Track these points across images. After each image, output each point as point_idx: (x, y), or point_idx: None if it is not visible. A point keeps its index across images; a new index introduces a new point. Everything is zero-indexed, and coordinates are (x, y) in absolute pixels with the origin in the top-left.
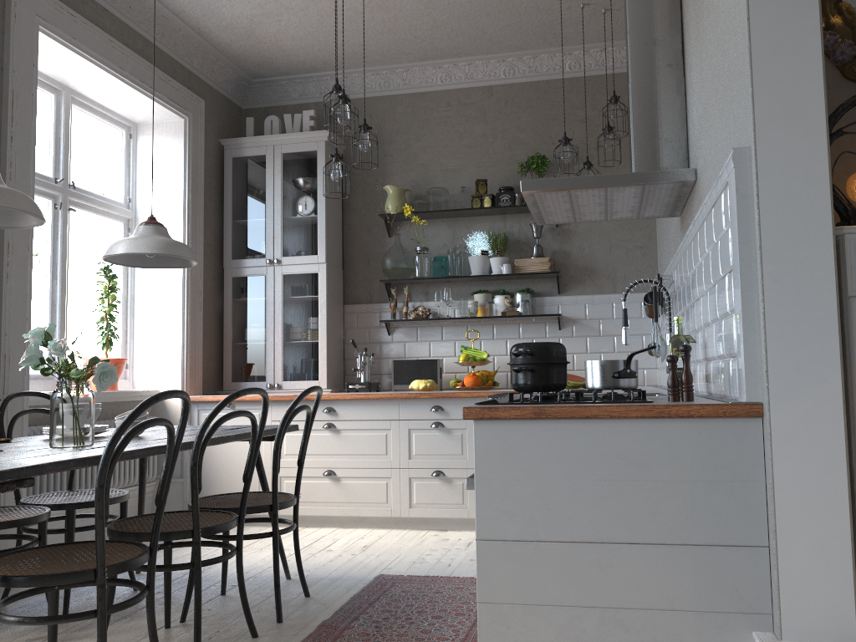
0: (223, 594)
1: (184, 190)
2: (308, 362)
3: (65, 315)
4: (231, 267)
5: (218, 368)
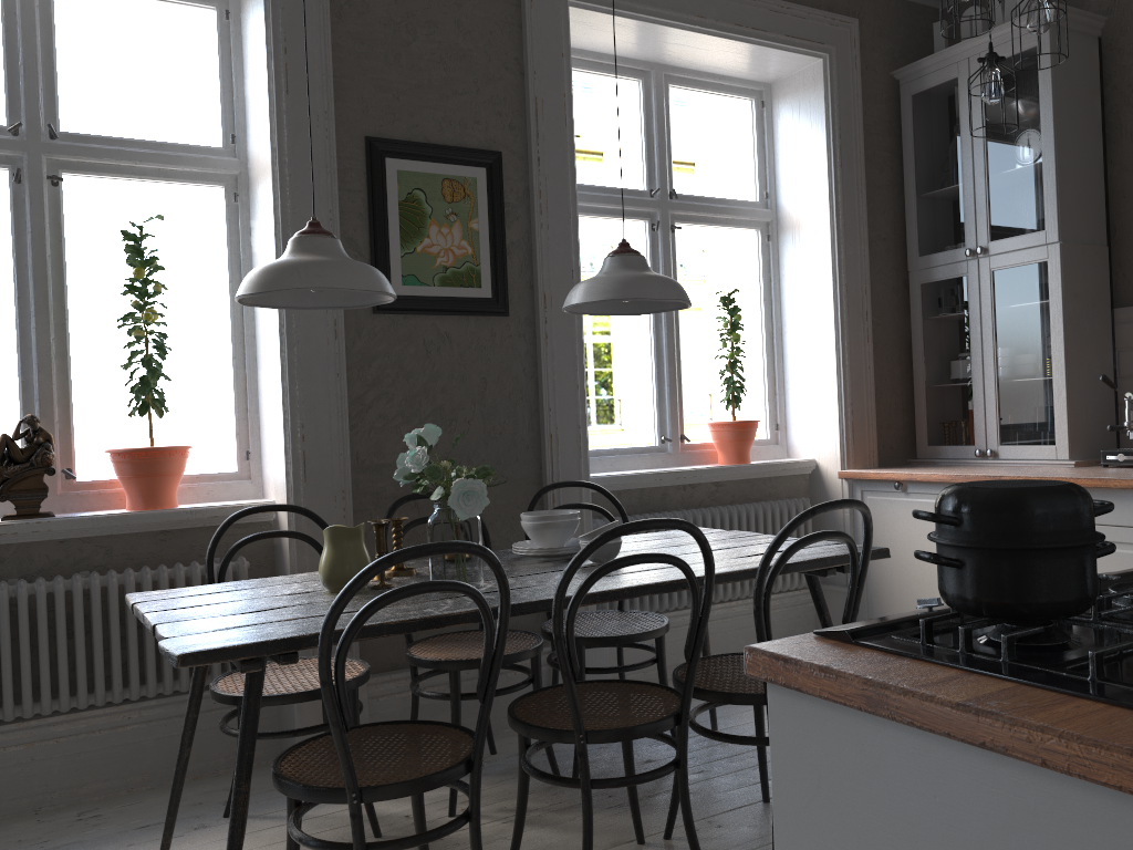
0: (765, 802)
1: (828, 166)
2: (1036, 414)
3: (675, 368)
4: (917, 268)
5: (911, 423)
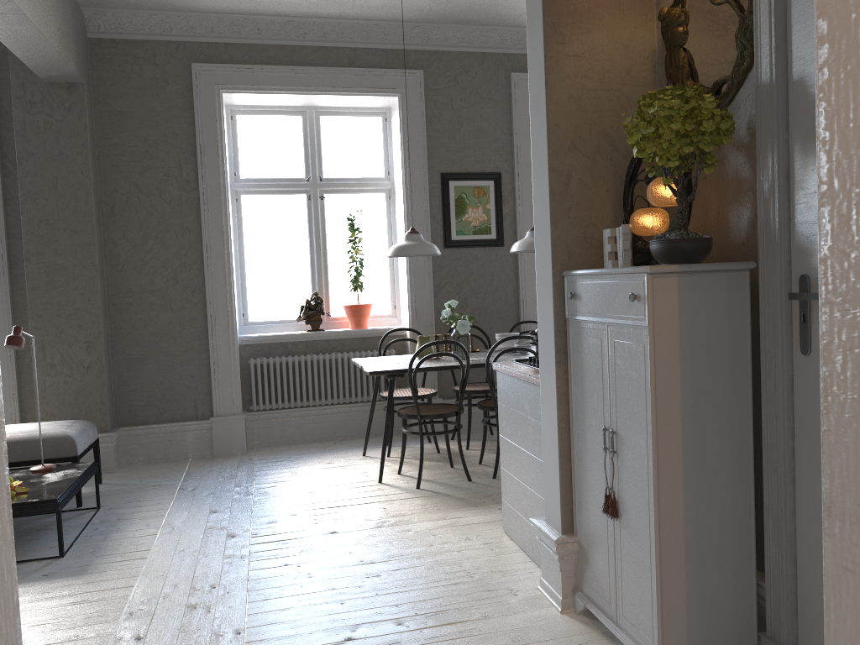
0: None
1: None
2: None
3: None
4: None
5: None
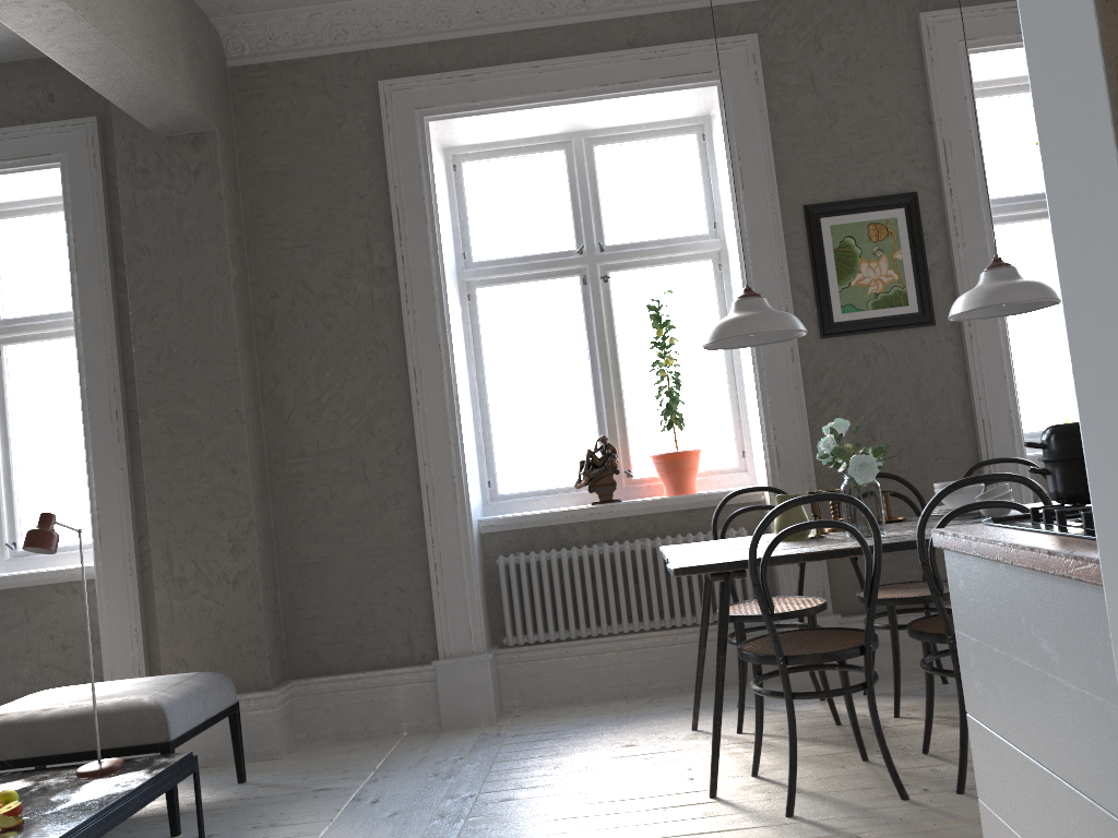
0: None
1: None
2: None
3: None
4: None
5: None
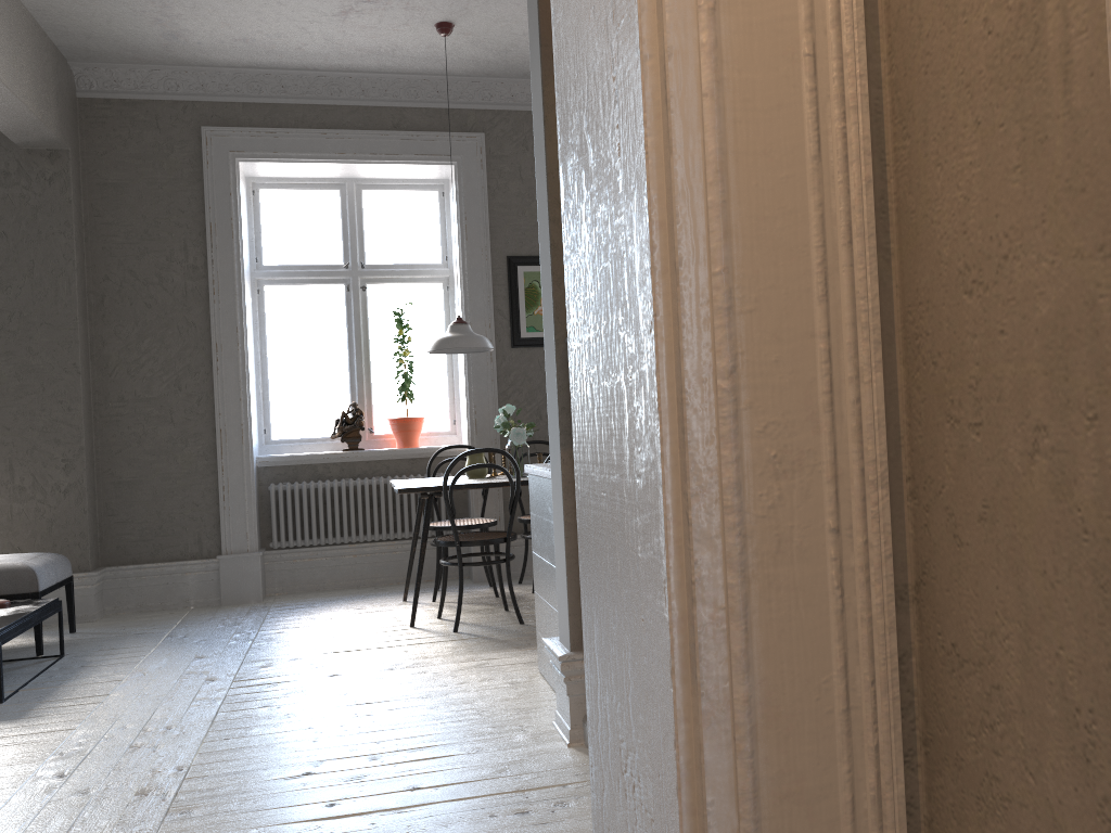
0: None
1: None
2: None
3: None
4: None
5: None
